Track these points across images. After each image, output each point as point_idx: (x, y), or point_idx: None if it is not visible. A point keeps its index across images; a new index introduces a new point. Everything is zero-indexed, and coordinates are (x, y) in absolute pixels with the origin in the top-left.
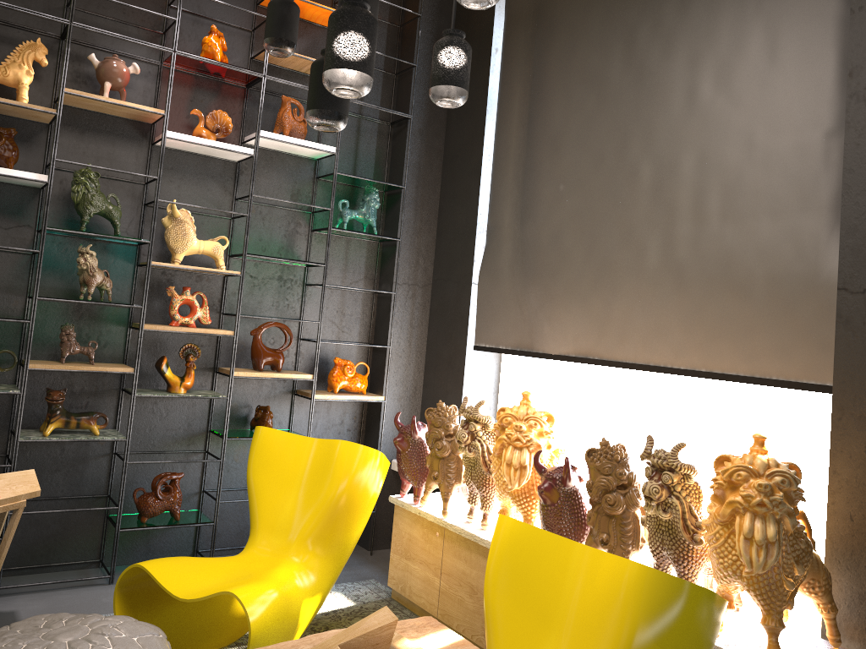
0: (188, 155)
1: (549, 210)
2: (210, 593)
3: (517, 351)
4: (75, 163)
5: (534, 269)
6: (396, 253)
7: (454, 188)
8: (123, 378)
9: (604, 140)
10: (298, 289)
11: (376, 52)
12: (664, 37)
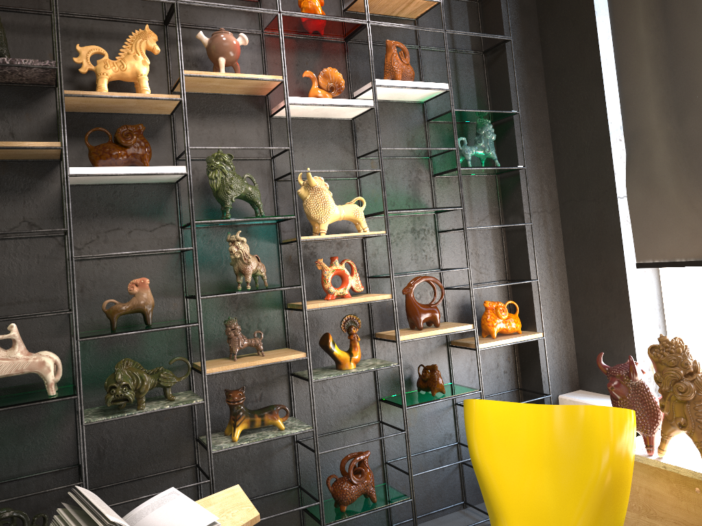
0: (304, 122)
1: None
2: None
3: None
4: (209, 148)
5: None
6: (520, 182)
7: (567, 104)
8: (289, 362)
9: None
10: (432, 238)
11: None
12: None
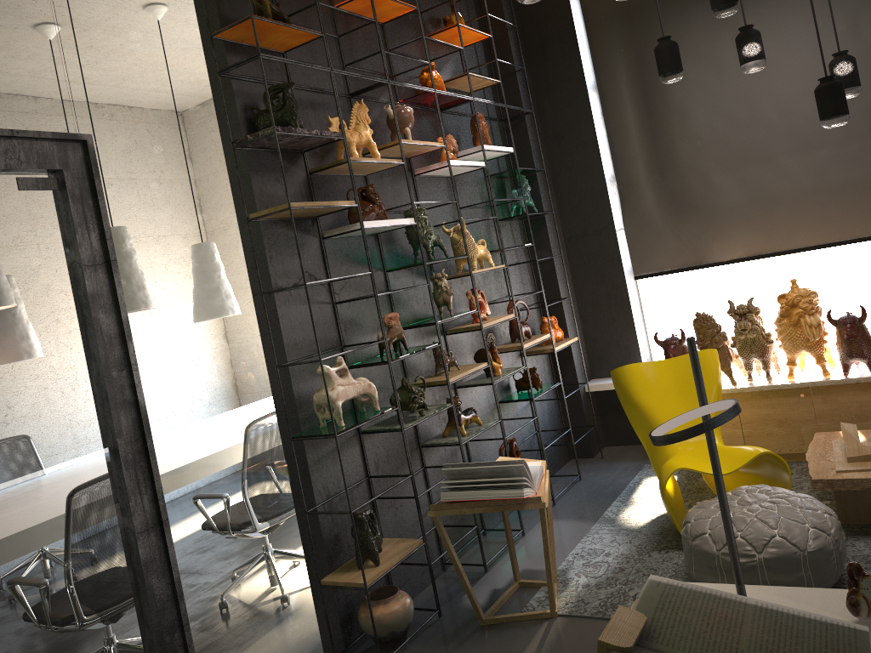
0: (430, 179)
1: (691, 161)
2: (736, 463)
3: (685, 269)
4: (422, 202)
5: (688, 206)
6: (546, 223)
7: (568, 162)
8: None
9: (731, 103)
10: (502, 271)
11: (508, 63)
12: (769, 26)
